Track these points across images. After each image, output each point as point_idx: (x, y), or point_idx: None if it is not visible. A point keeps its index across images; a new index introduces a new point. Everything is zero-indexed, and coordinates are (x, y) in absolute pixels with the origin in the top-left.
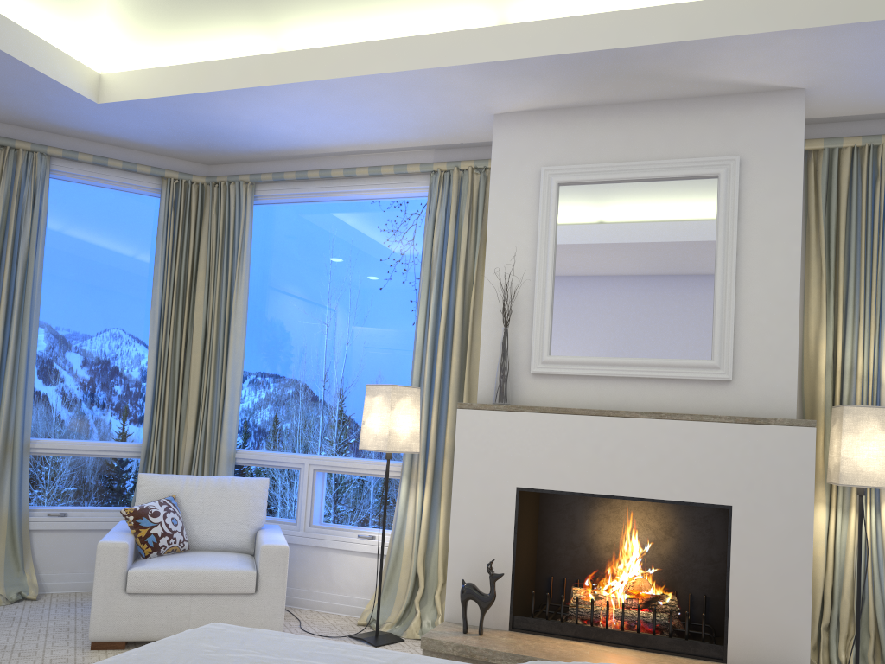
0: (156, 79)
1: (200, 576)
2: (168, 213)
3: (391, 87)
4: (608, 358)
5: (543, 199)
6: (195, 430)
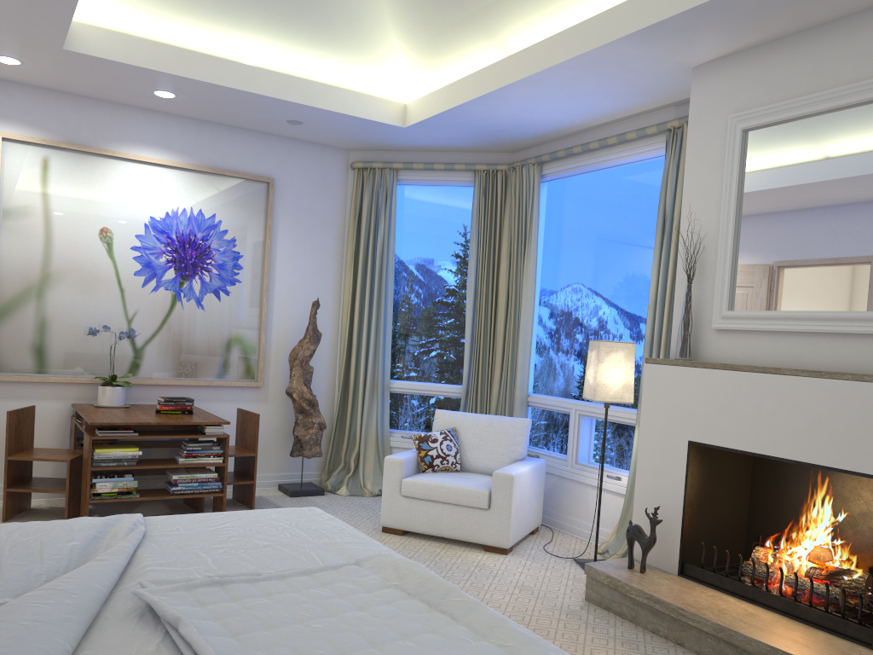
0: (433, 101)
1: (448, 490)
2: (480, 199)
3: (580, 70)
4: (780, 312)
5: (728, 149)
6: (501, 377)
